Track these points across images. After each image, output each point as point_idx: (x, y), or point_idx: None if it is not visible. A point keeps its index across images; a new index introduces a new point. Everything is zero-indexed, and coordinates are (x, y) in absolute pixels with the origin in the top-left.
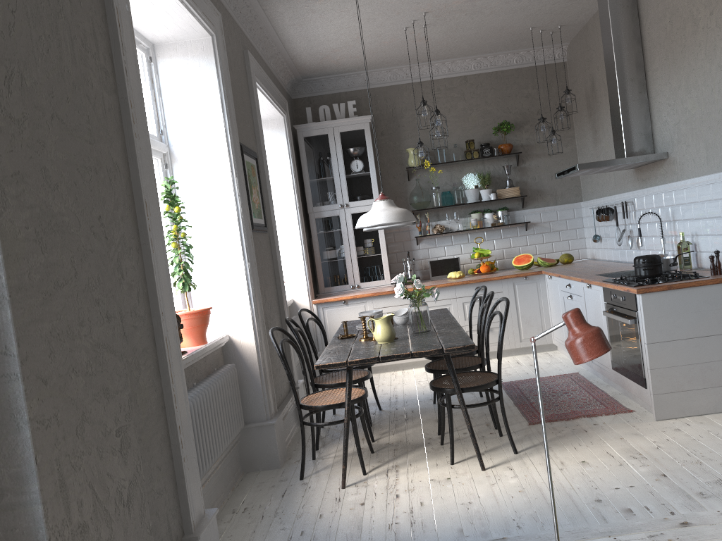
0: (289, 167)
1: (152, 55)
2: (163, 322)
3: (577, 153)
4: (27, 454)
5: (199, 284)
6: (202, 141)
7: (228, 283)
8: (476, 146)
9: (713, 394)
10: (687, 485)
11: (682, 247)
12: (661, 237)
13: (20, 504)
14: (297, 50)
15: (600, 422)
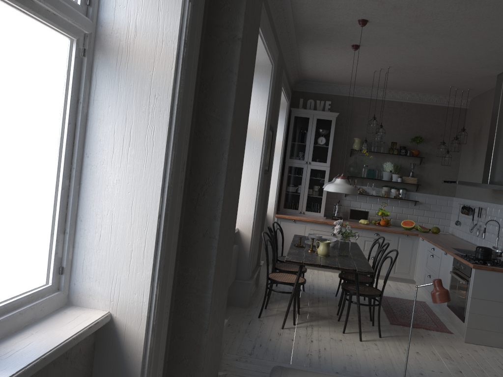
0: (282, 133)
1: None
2: None
3: (459, 166)
4: (211, 278)
5: None
6: (251, 120)
7: (245, 200)
8: (397, 146)
9: (502, 336)
10: None
11: None
12: (497, 236)
13: (203, 296)
14: (307, 67)
15: (431, 334)
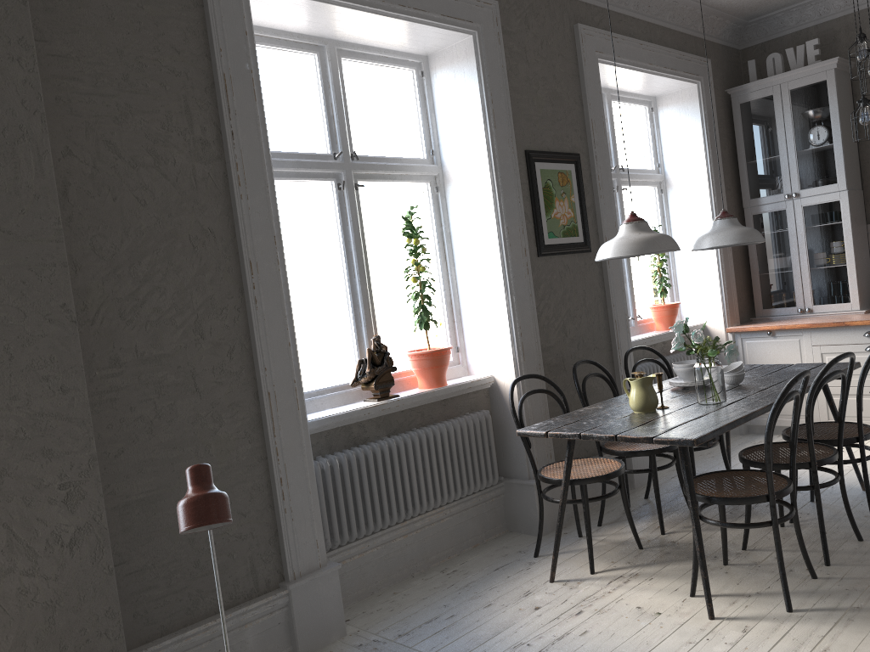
0: (703, 150)
1: (424, 68)
2: (264, 378)
3: None
4: None
5: (469, 318)
6: (467, 158)
7: (492, 319)
8: None
9: None
10: None
11: None
12: None
13: None
14: None
15: None
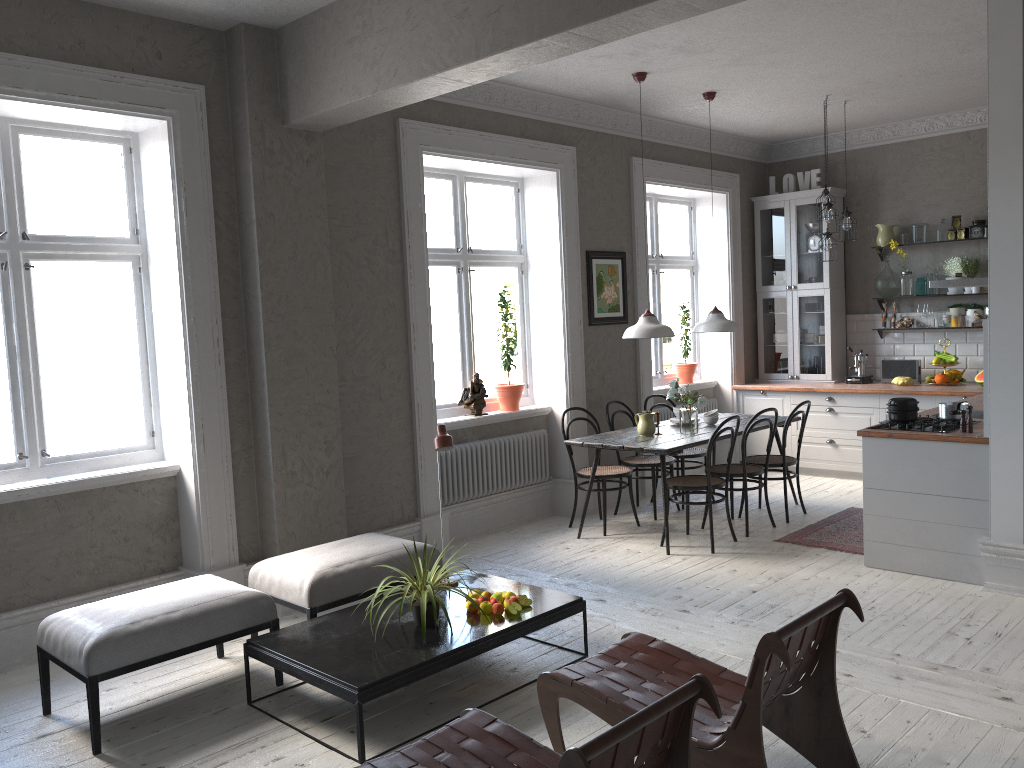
0: (726, 246)
1: (520, 187)
2: (416, 394)
3: None
4: (269, 438)
5: (537, 365)
6: (545, 254)
7: (554, 367)
8: (971, 222)
9: (925, 555)
10: (749, 600)
11: None
12: None
13: (267, 455)
14: (730, 130)
15: (825, 554)
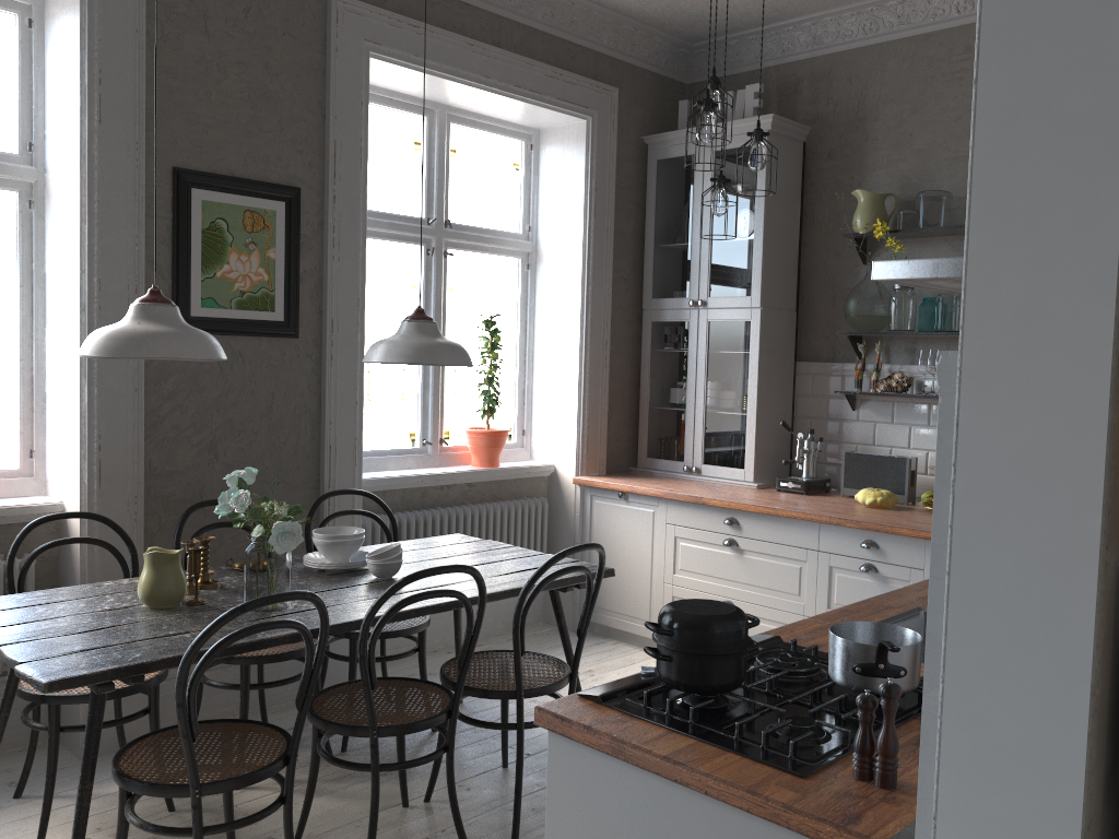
0: (582, 217)
1: (35, 15)
2: None
3: None
4: None
5: (51, 409)
6: (64, 163)
7: (68, 416)
8: None
9: None
10: None
11: None
12: None
13: None
14: None
15: None
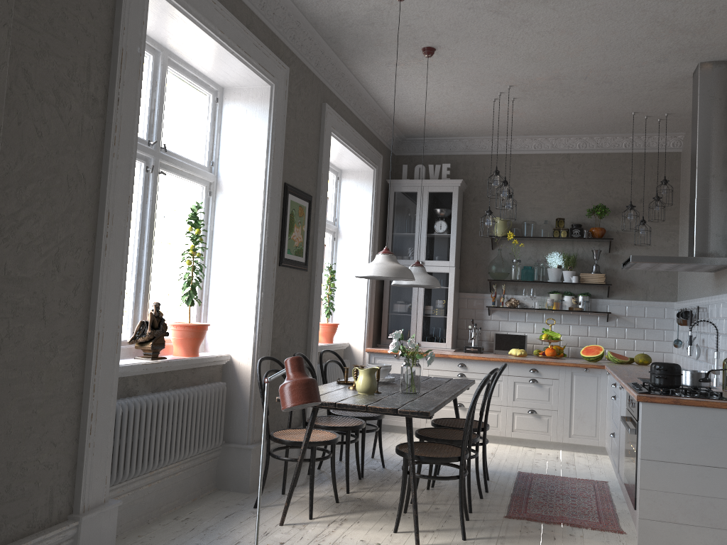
0: (370, 217)
1: (219, 96)
2: (98, 318)
3: (679, 249)
4: None
5: (216, 304)
6: (244, 176)
7: (240, 307)
8: (568, 225)
9: (712, 535)
10: None
11: (726, 364)
12: (722, 351)
13: None
14: (393, 109)
15: (578, 534)
